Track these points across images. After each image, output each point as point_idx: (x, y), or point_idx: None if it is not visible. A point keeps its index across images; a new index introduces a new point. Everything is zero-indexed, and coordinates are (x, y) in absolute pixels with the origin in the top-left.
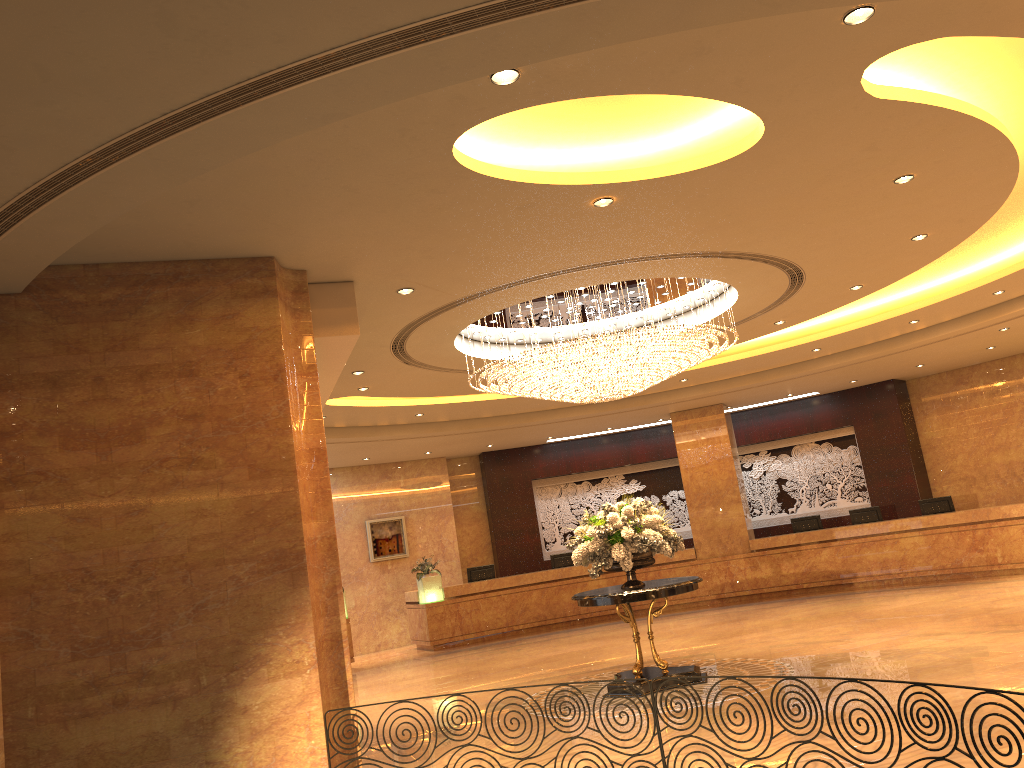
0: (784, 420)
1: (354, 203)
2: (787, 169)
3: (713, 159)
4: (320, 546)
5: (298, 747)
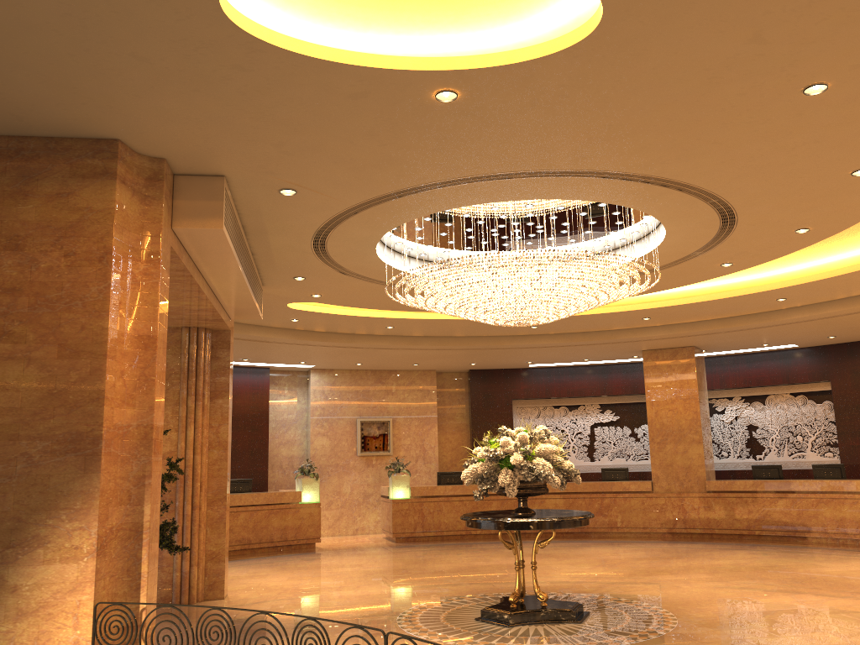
0: (760, 369)
1: (158, 77)
2: (656, 65)
3: (558, 45)
4: (134, 434)
5: (62, 635)
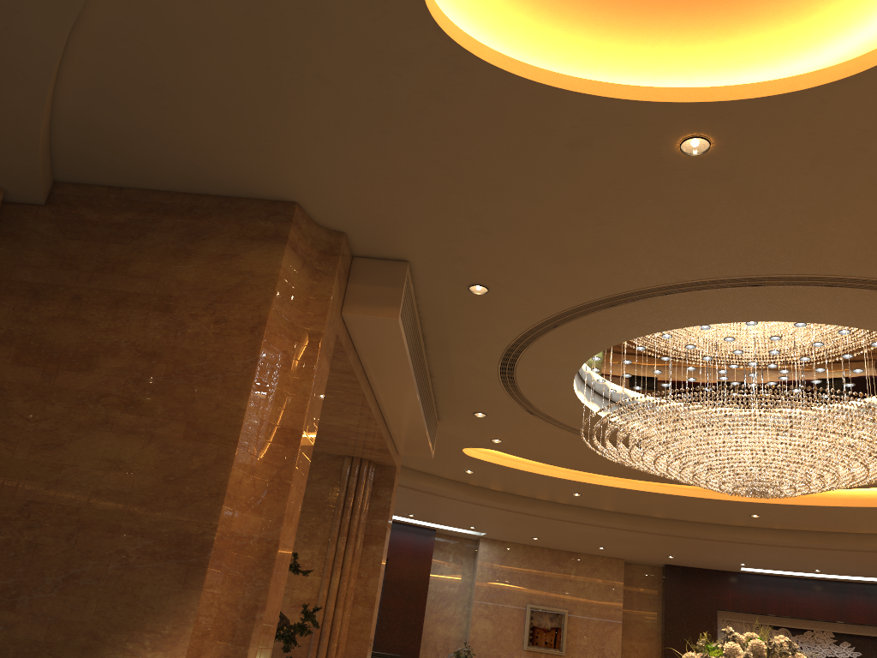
0: None
1: (344, 111)
2: None
3: (868, 62)
4: (253, 549)
5: None
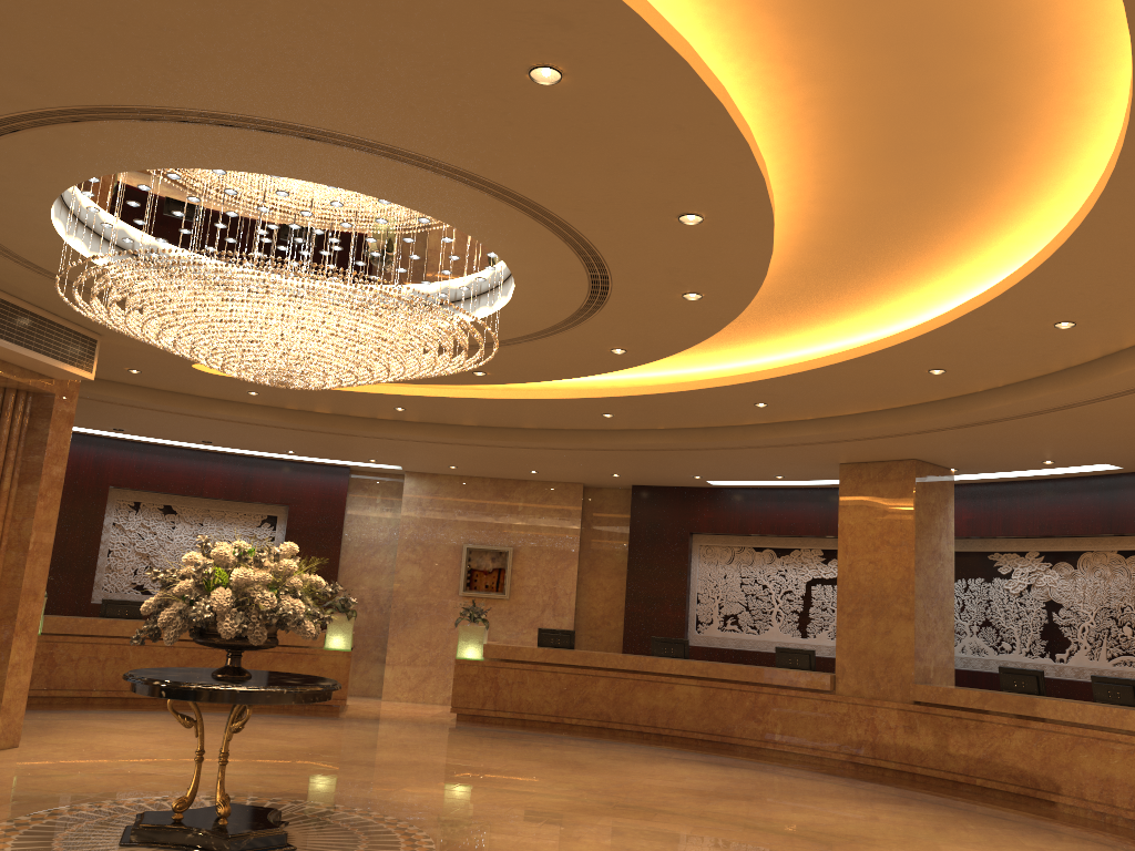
0: (1068, 506)
1: None
2: None
3: None
4: None
5: None
